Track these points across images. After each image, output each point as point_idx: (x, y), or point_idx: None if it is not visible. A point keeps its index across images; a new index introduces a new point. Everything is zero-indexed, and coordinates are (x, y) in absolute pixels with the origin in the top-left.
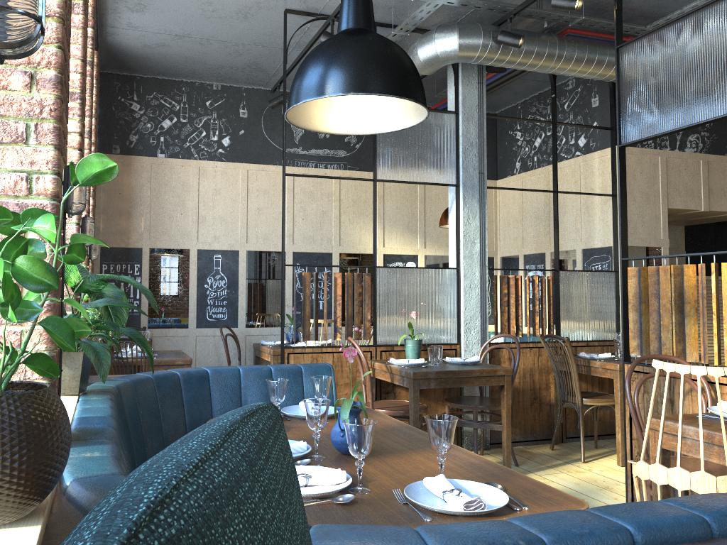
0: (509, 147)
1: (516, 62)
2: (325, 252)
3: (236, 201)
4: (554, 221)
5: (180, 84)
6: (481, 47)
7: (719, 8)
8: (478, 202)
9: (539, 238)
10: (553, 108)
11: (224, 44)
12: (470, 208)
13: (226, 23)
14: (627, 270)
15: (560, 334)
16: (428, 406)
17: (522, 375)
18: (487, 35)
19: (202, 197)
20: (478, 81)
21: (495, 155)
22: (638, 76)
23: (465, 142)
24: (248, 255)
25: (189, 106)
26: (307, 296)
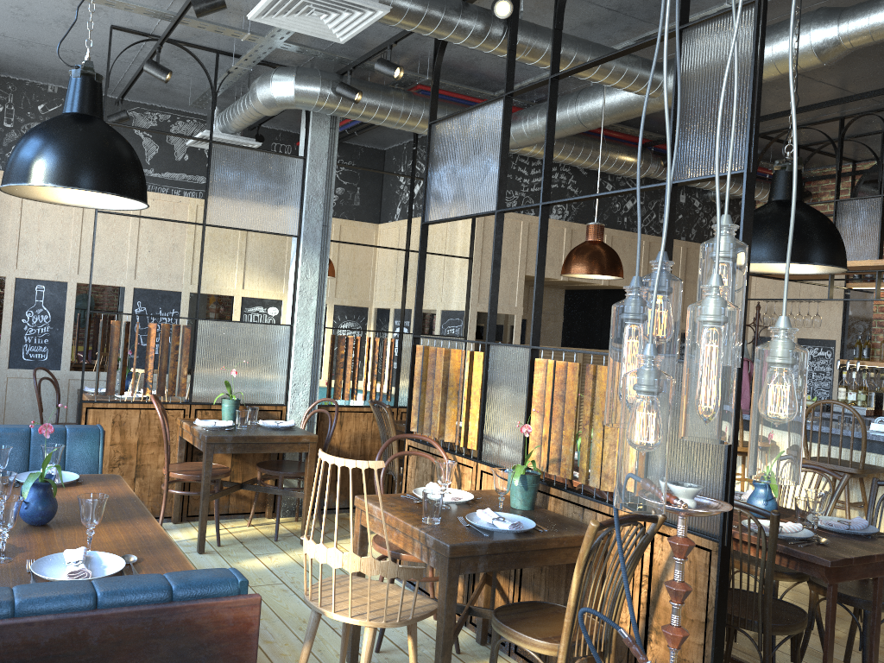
0: (393, 190)
1: (359, 115)
2: (173, 291)
3: (68, 225)
4: (404, 281)
5: (6, 82)
6: (319, 97)
7: (496, 107)
8: (319, 256)
9: (408, 292)
10: (413, 161)
11: (50, 48)
12: (309, 263)
13: (45, 28)
14: (416, 347)
15: (398, 399)
16: (245, 469)
17: (353, 440)
18: (326, 84)
19: (26, 217)
20: (331, 126)
21: (380, 195)
22: (441, 157)
23: (310, 192)
24: (79, 289)
25: (17, 108)
26: (115, 346)
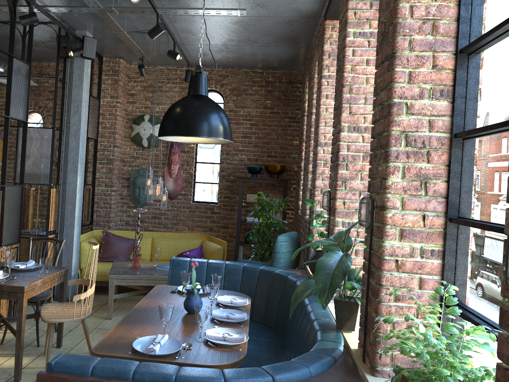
0: None
1: None
2: None
3: None
4: None
5: None
6: None
7: None
8: None
9: None
10: None
11: None
12: None
13: None
14: None
15: None
16: None
17: None
18: None
19: None
20: None
21: None
22: None
23: None
24: None
25: None
26: None
